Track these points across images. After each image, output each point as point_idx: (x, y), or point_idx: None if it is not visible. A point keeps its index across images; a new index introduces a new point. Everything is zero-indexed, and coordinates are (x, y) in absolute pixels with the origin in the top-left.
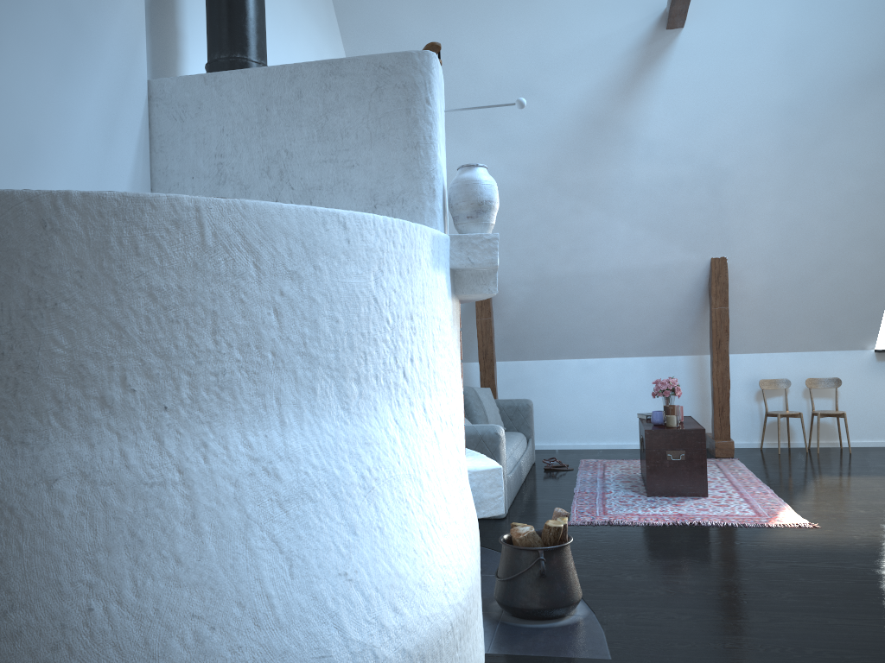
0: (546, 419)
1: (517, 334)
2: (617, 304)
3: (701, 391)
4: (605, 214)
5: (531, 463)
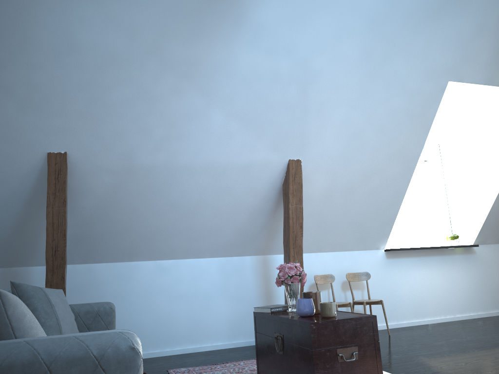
0: (118, 327)
1: (91, 232)
2: (200, 201)
3: (265, 288)
4: (204, 100)
5: None
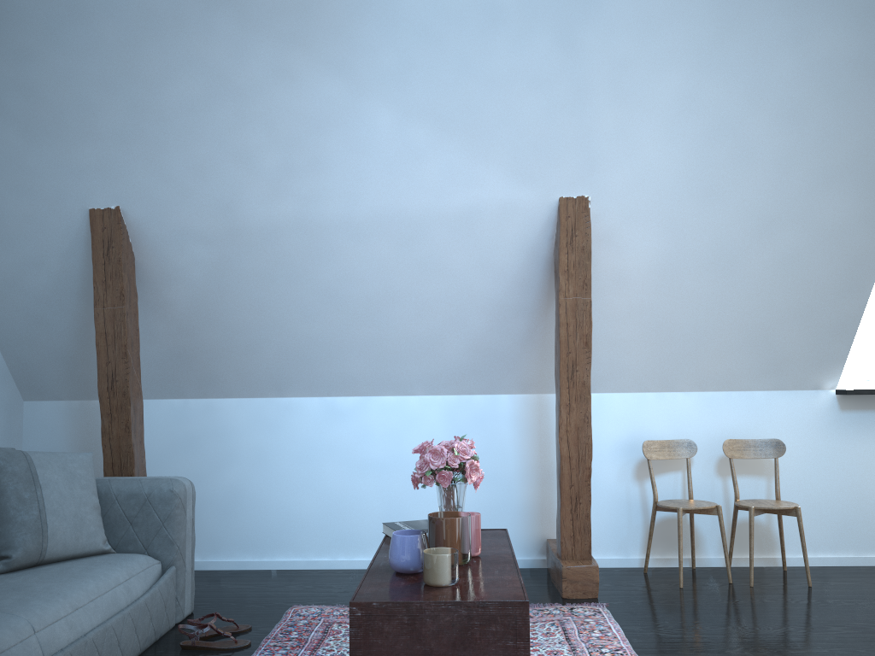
0: (257, 512)
1: (200, 346)
2: (385, 289)
3: (540, 461)
4: (346, 86)
5: (164, 626)
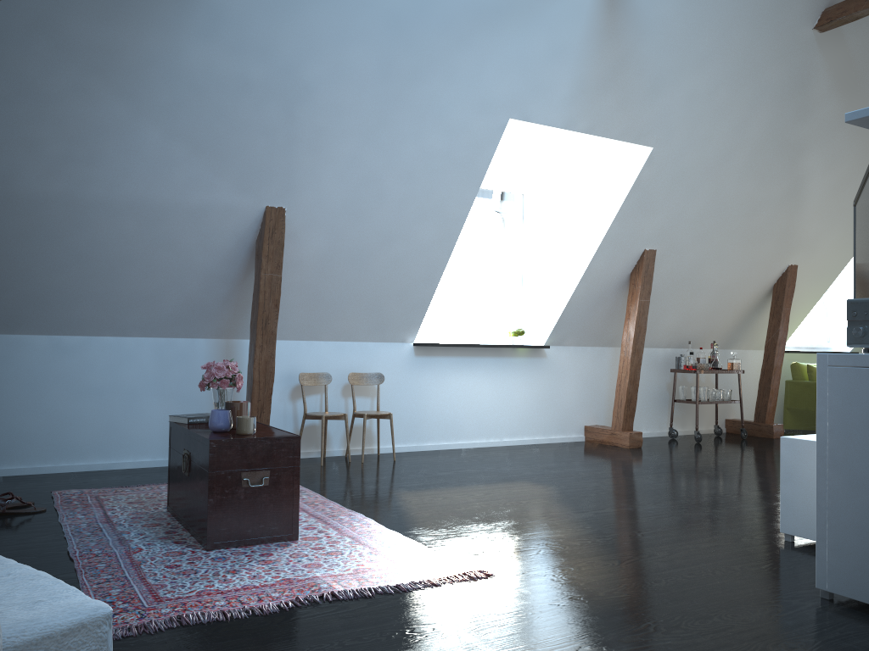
0: None
1: None
2: (125, 255)
3: None
4: (129, 109)
5: None
